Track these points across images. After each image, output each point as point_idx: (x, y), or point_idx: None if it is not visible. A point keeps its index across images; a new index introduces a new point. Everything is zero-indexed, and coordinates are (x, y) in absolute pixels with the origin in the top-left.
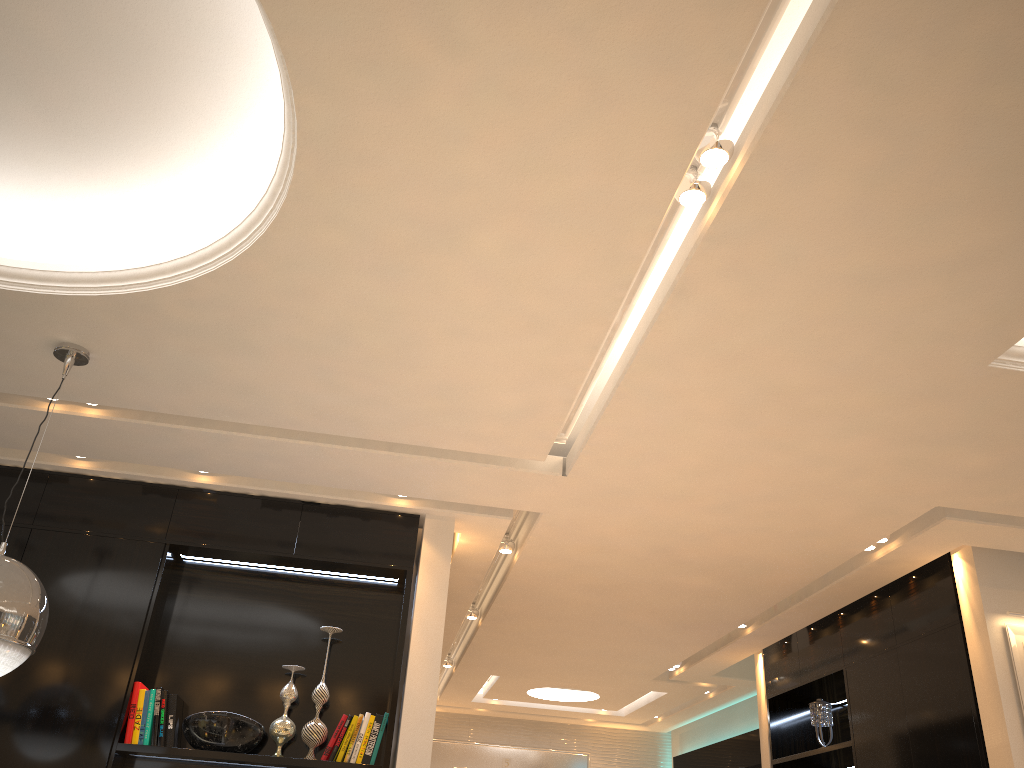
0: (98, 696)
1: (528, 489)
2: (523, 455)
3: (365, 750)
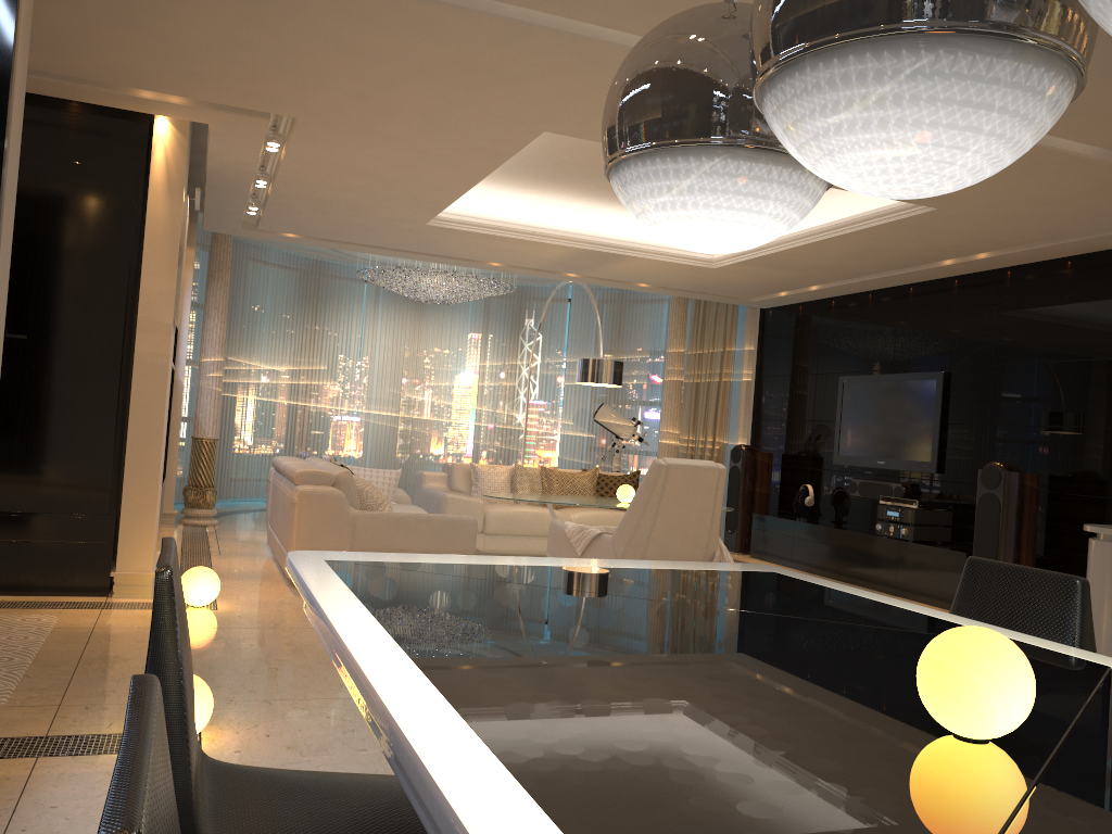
0: None
1: None
2: None
3: None
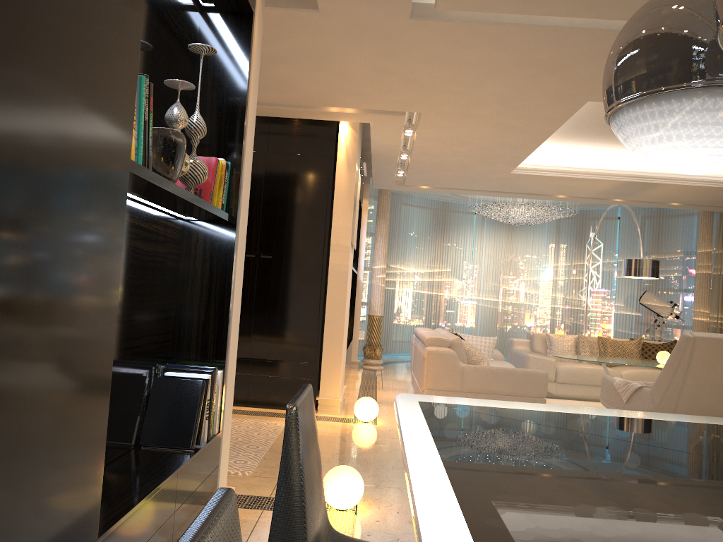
0: (119, 68)
1: (371, 5)
2: (444, 1)
3: (222, 199)
